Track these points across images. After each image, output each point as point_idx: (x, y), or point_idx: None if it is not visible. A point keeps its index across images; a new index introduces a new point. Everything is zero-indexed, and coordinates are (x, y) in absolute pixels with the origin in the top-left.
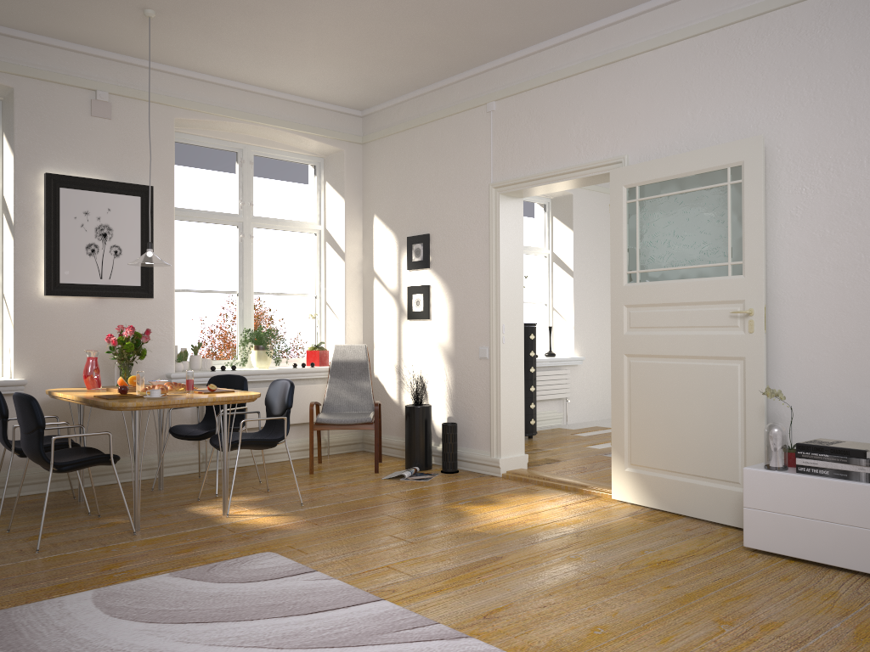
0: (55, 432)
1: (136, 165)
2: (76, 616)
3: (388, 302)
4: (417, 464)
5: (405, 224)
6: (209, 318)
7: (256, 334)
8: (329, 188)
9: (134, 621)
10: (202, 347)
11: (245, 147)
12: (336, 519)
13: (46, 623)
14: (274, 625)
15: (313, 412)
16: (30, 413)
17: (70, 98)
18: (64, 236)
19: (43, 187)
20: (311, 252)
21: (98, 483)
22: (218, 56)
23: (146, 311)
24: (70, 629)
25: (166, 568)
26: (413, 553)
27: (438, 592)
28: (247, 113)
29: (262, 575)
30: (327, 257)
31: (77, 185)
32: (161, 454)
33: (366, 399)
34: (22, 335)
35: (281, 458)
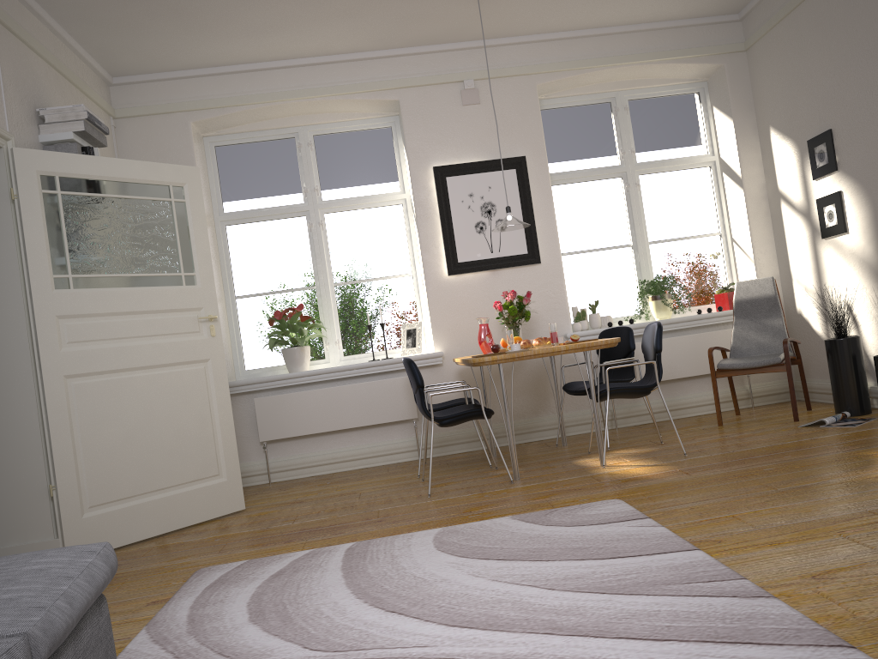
0: (474, 397)
1: (508, 140)
2: (412, 548)
3: (799, 224)
4: (848, 409)
5: (803, 126)
6: (606, 276)
7: (650, 283)
8: (716, 112)
9: (451, 554)
10: (603, 306)
11: (617, 94)
12: (712, 468)
13: (387, 552)
14: (564, 567)
15: (712, 358)
16: (411, 375)
17: (444, 95)
18: (456, 220)
19: (433, 180)
20: (707, 188)
21: (516, 442)
22: (559, 8)
23: (537, 277)
24: (399, 558)
25: (515, 512)
26: (775, 502)
27: (774, 545)
28: (607, 57)
29: (591, 520)
30: (726, 189)
31: (459, 171)
32: (560, 411)
33: (779, 338)
34: (435, 313)
35: (697, 412)
